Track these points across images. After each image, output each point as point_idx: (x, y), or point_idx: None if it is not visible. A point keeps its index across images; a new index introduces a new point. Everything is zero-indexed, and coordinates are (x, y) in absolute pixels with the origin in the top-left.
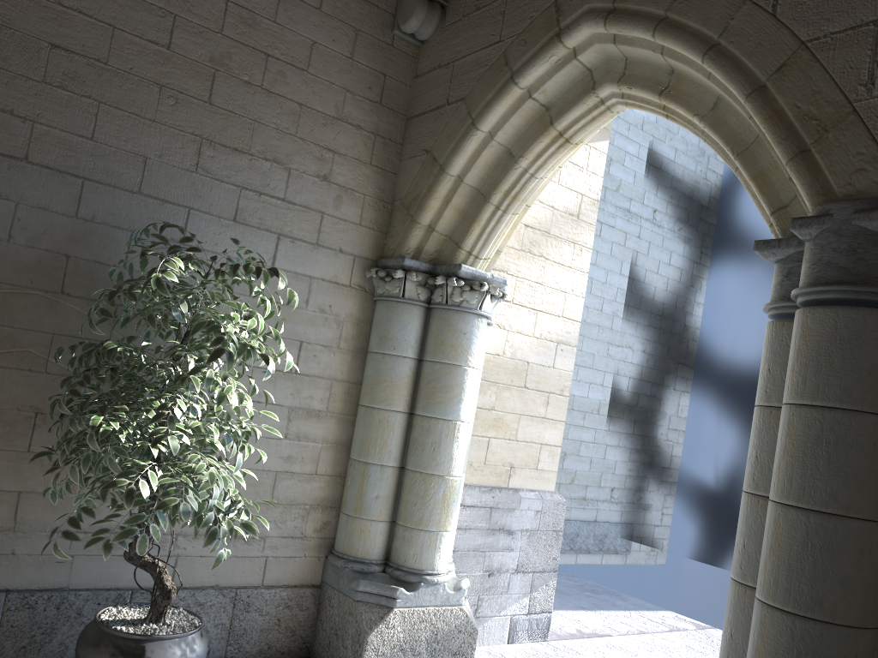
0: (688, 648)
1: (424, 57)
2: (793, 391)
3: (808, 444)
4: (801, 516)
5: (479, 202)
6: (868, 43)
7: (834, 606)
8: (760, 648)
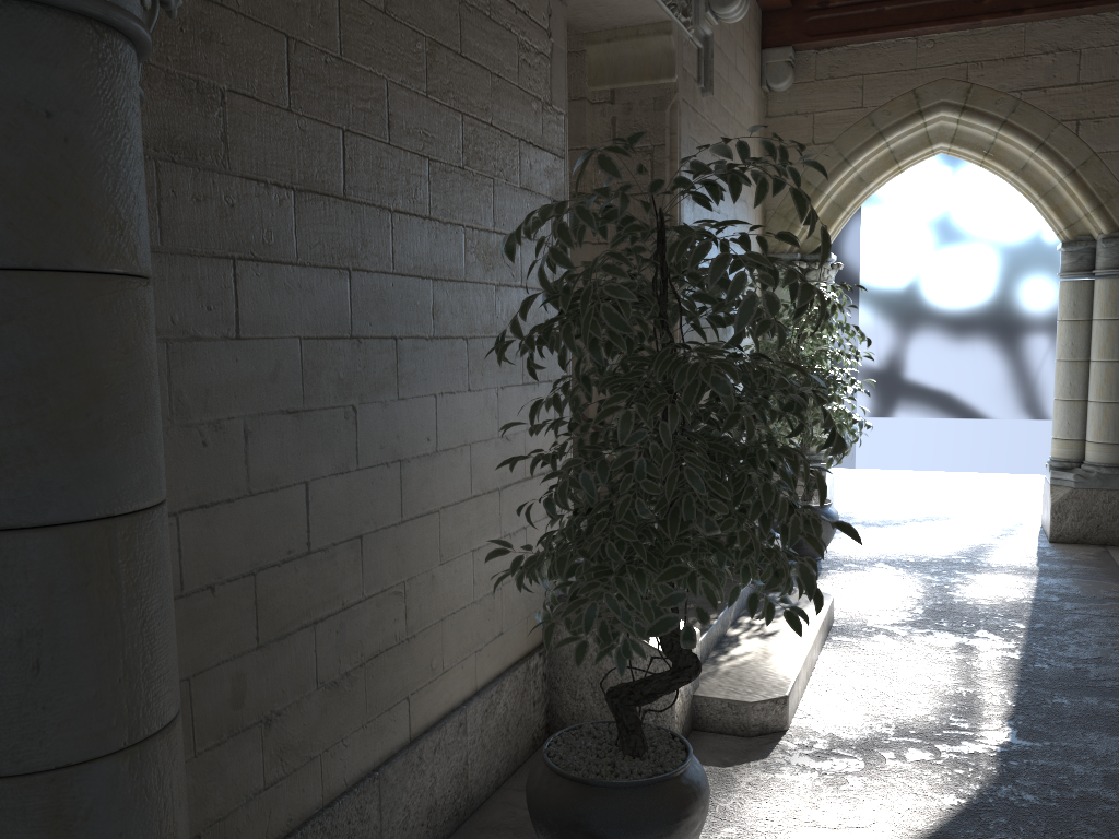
0: (844, 478)
1: (775, 103)
2: (1108, 314)
3: None
4: None
5: (834, 210)
6: None
7: None
8: (1104, 420)
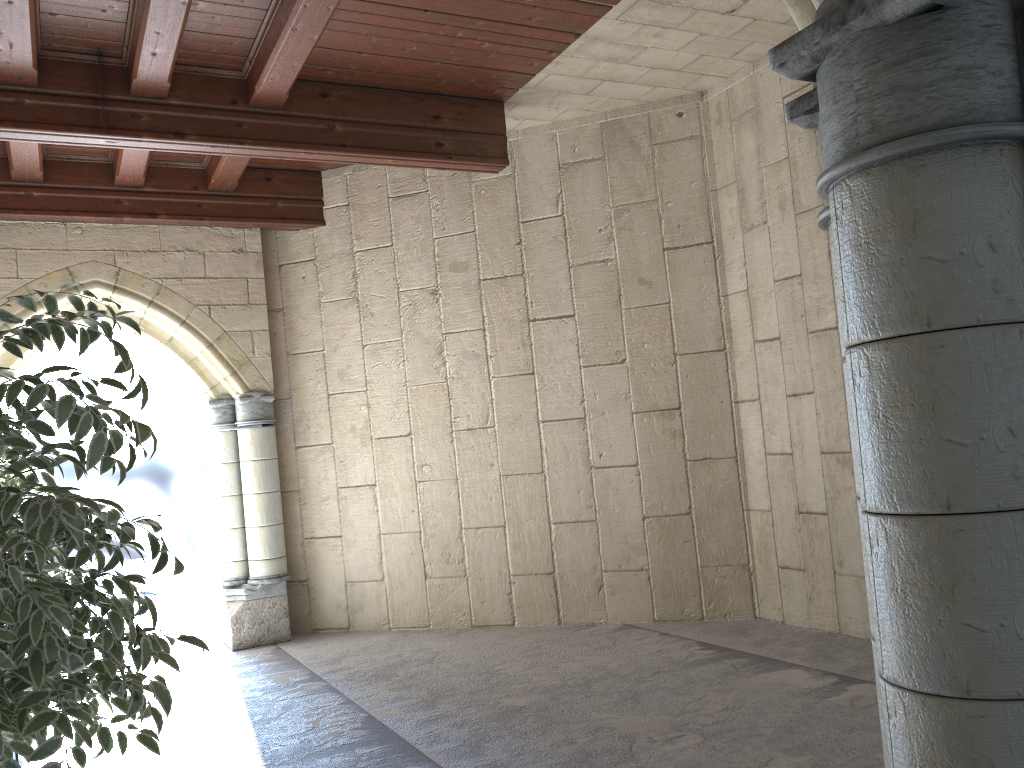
0: None
1: None
2: (252, 456)
3: (263, 472)
4: (266, 494)
5: None
6: (250, 337)
7: (279, 518)
8: (261, 540)
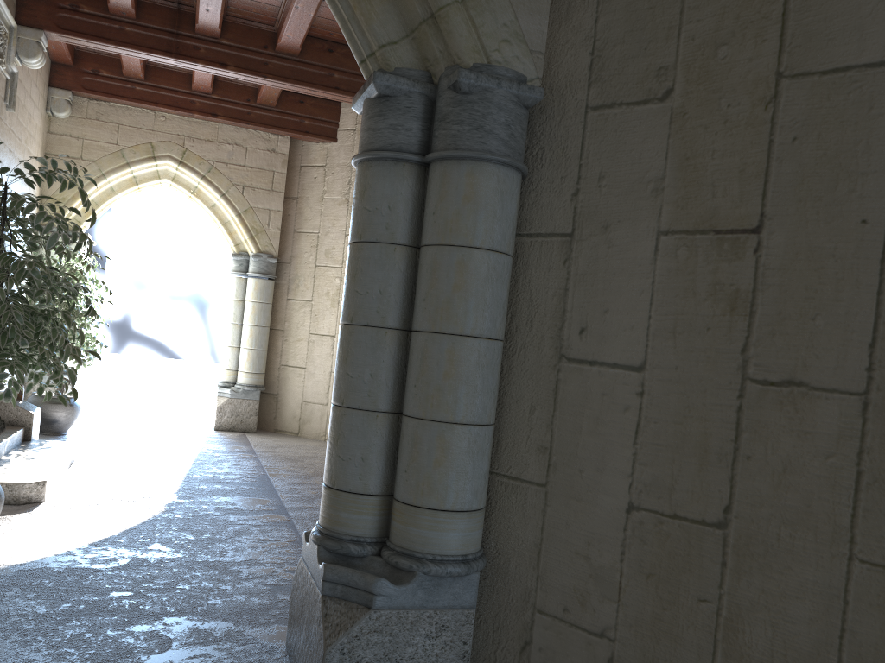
0: (85, 396)
1: (56, 124)
2: (253, 298)
3: (258, 311)
4: (257, 327)
5: (93, 205)
6: (268, 214)
7: (264, 346)
8: (248, 358)
